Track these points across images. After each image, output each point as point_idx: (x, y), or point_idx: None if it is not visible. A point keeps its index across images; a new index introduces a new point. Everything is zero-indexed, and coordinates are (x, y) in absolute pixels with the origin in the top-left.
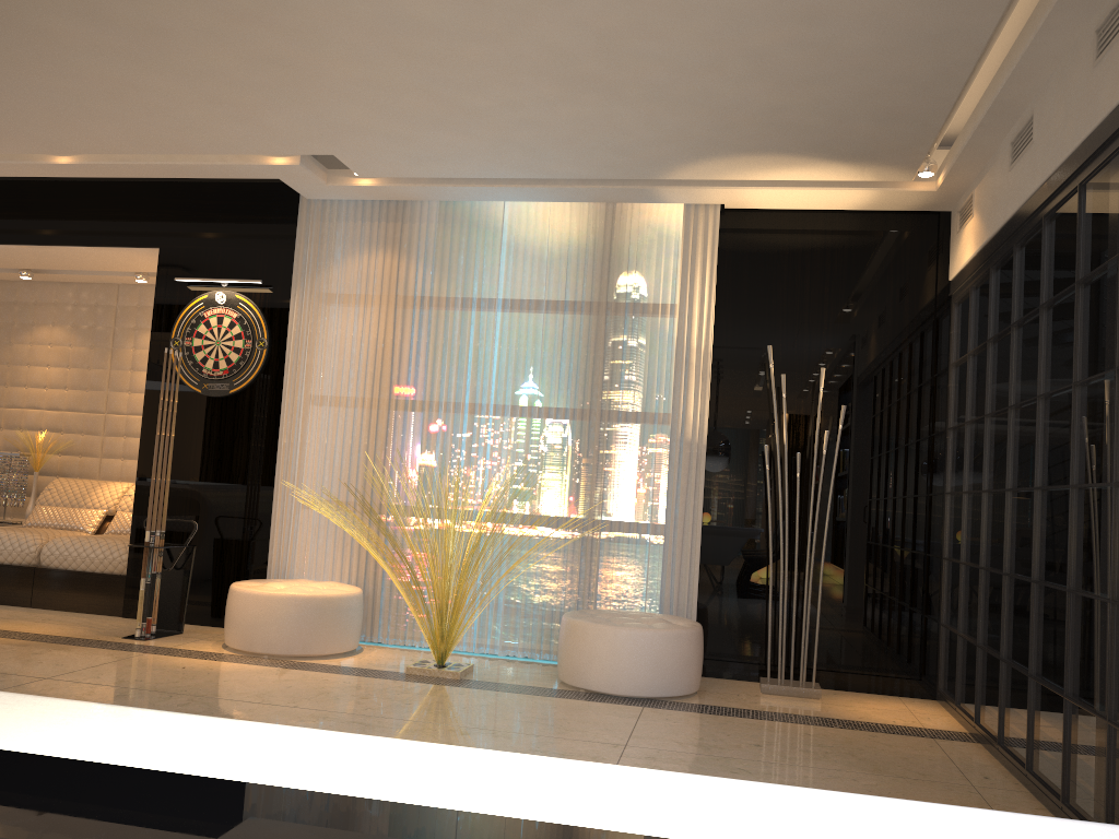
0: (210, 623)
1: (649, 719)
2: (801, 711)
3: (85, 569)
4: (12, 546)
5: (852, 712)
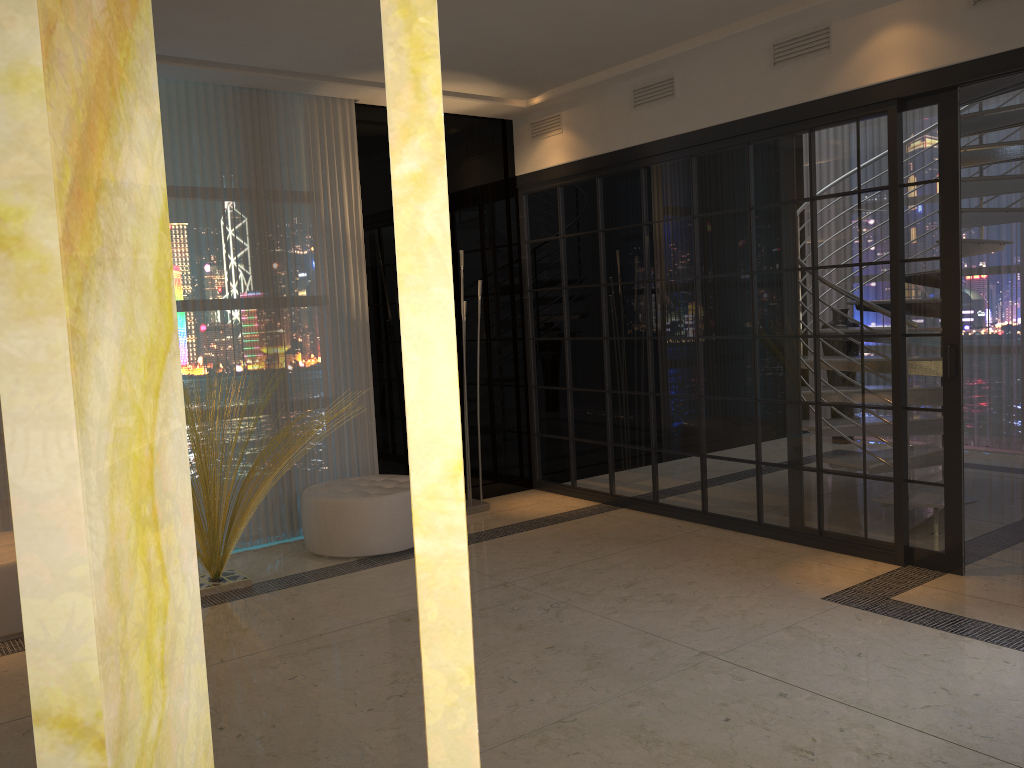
0: None
1: None
2: (506, 522)
3: None
4: None
5: (527, 512)
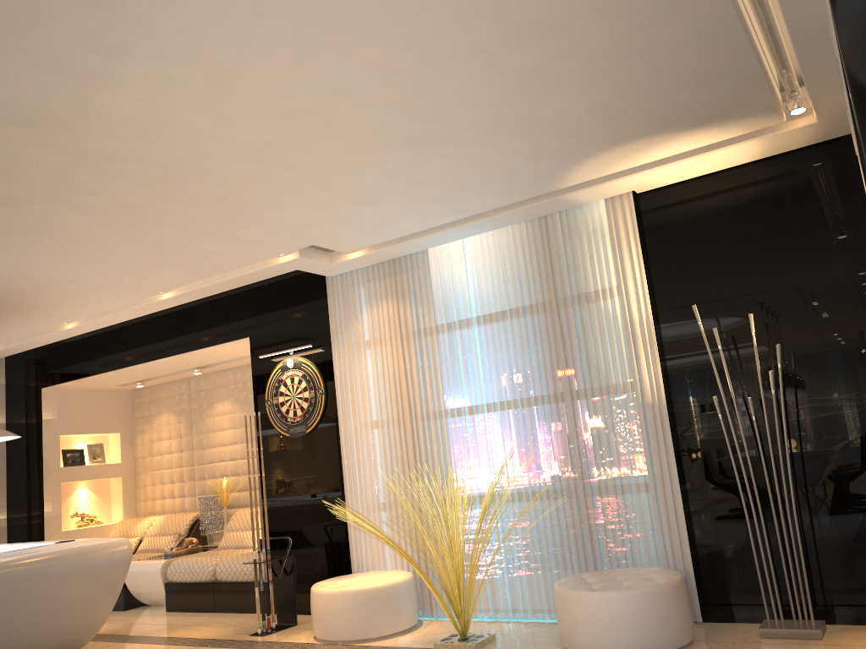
0: None
1: None
2: None
3: (242, 580)
4: (198, 568)
5: None
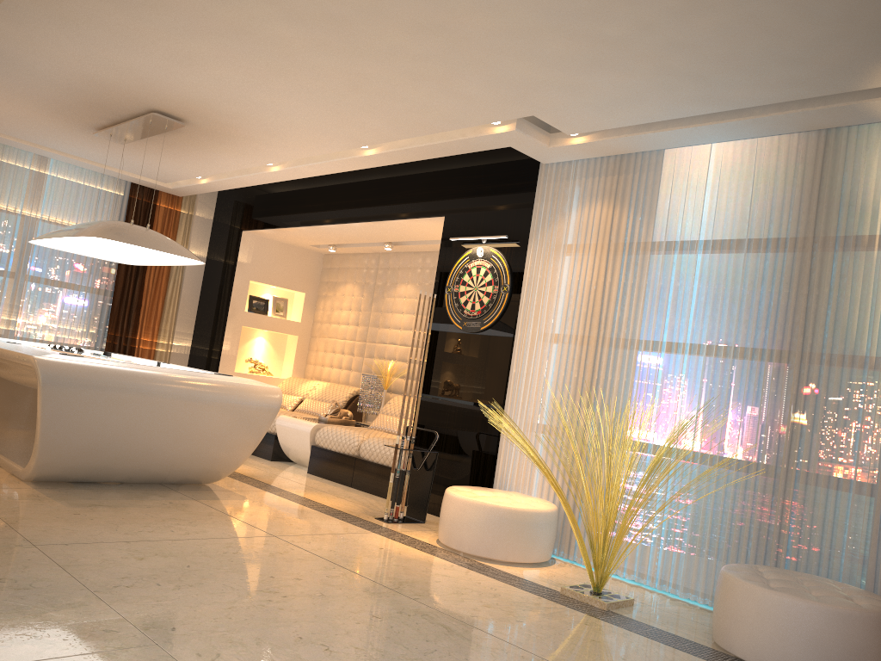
0: None
1: None
2: None
3: (383, 463)
4: (345, 440)
5: None
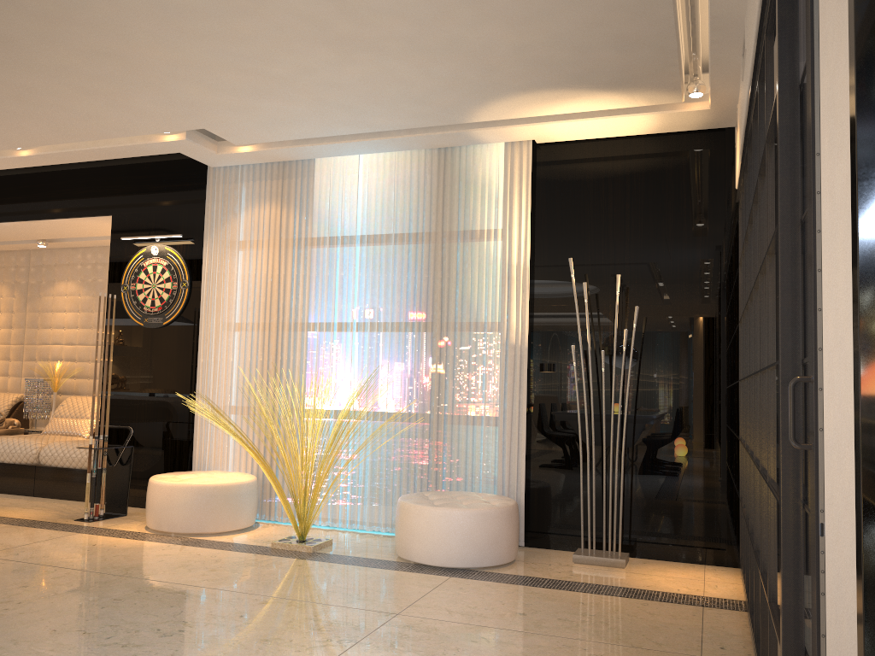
0: None
1: (444, 588)
2: (596, 580)
3: (69, 466)
4: (20, 450)
5: (645, 581)
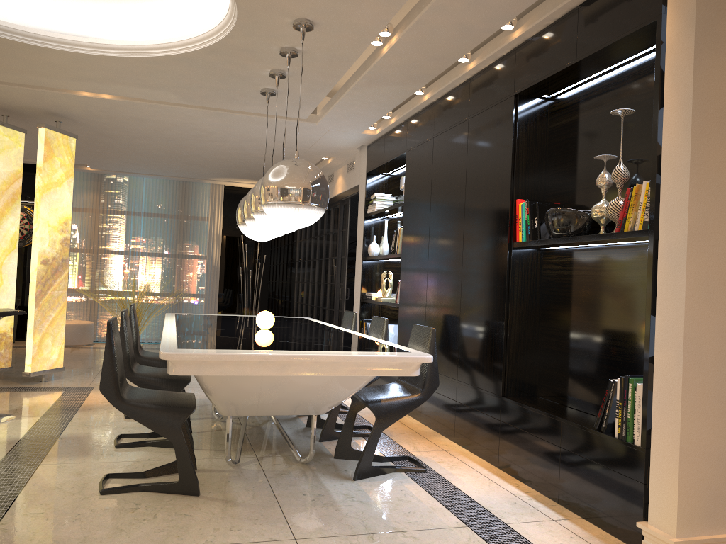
0: (18, 339)
1: None
2: None
3: None
4: None
5: None
